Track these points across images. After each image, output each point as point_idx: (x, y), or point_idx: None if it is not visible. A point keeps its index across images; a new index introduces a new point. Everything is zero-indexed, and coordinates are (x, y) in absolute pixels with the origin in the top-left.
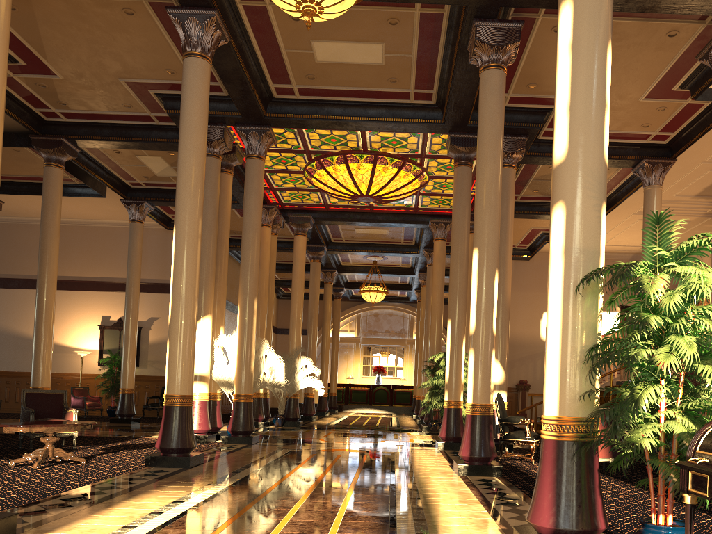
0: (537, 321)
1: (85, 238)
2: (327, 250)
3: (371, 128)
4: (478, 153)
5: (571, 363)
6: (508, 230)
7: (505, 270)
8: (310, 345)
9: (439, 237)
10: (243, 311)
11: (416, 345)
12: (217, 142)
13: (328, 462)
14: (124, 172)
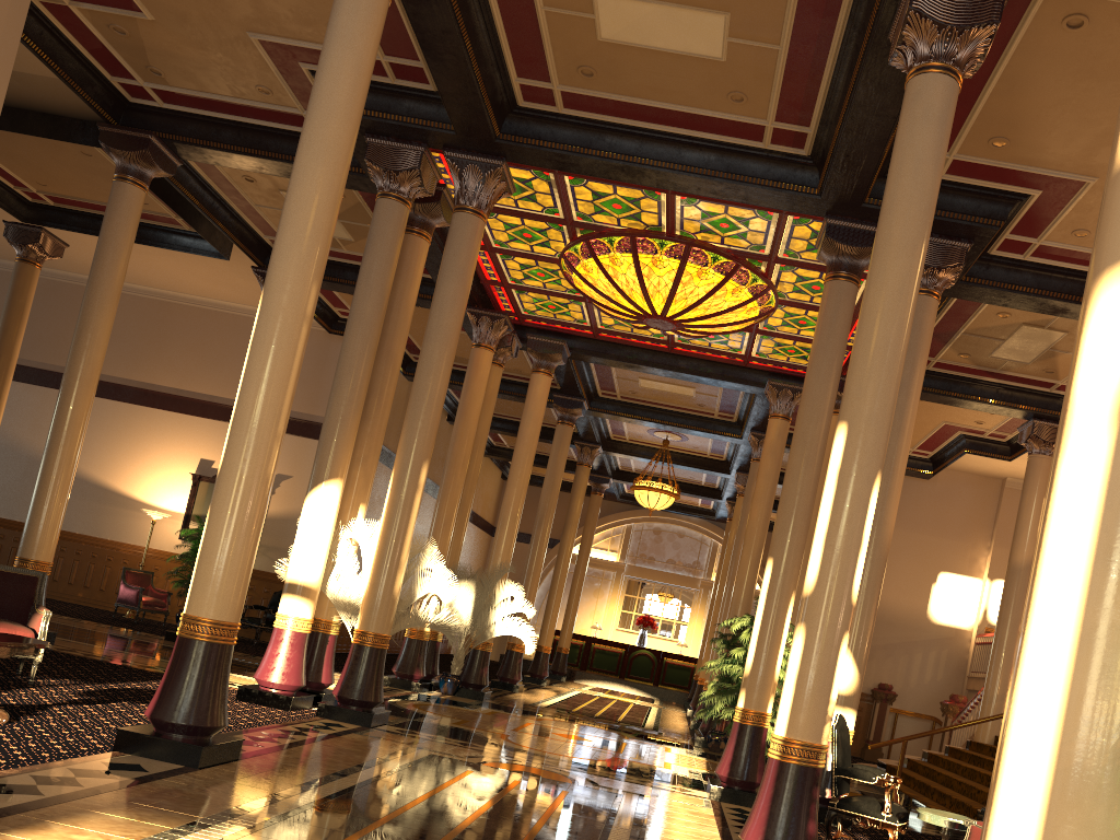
0: (927, 586)
1: (198, 327)
2: (588, 409)
3: (685, 188)
4: (879, 235)
5: (1094, 755)
6: (908, 410)
7: (891, 483)
8: (531, 564)
9: (778, 412)
10: (398, 482)
11: (714, 592)
12: (408, 176)
13: (484, 799)
14: (261, 219)
